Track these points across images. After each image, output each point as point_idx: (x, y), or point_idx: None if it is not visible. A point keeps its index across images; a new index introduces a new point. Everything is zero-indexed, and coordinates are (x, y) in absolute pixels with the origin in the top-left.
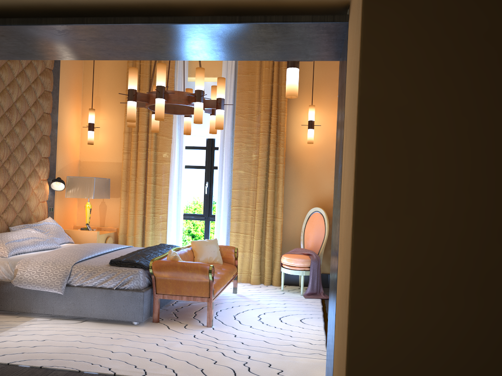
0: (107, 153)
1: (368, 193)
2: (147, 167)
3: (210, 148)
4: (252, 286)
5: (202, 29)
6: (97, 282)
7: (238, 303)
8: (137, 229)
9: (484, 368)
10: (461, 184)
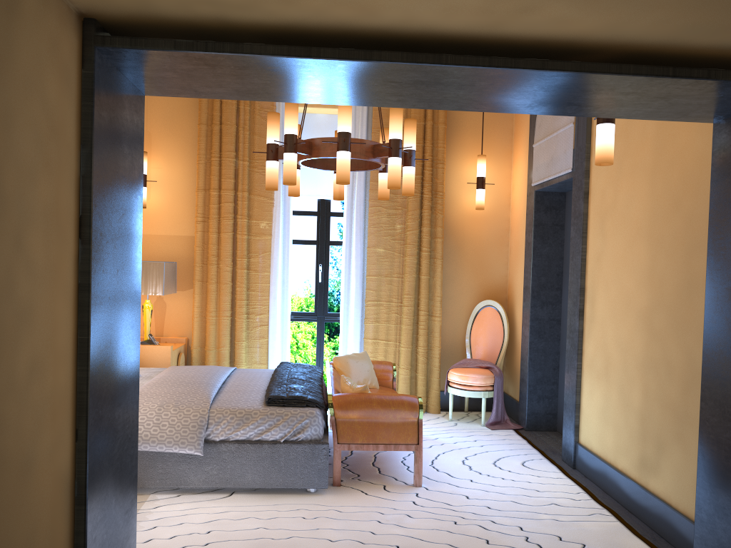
0: (165, 221)
1: None
2: (237, 243)
3: (324, 213)
4: None
5: (605, 81)
6: (253, 433)
7: None
8: (222, 340)
9: None
10: None
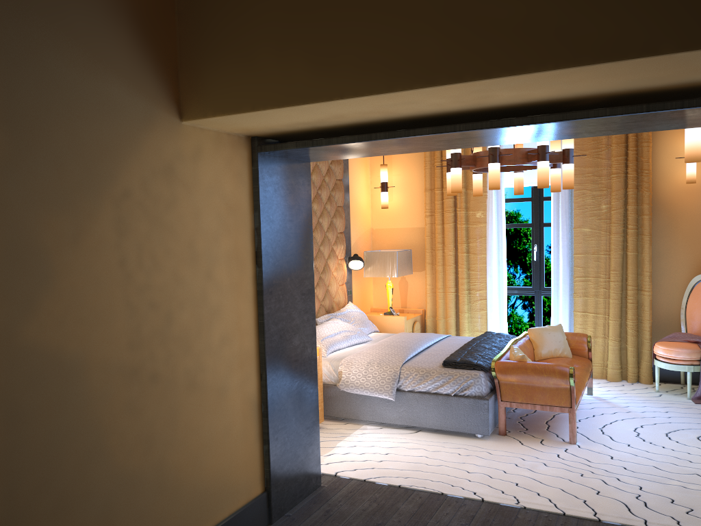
0: (404, 217)
1: None
2: (457, 231)
3: (537, 198)
4: (611, 384)
5: (595, 121)
6: (431, 387)
7: (600, 410)
8: (448, 311)
9: None
10: None
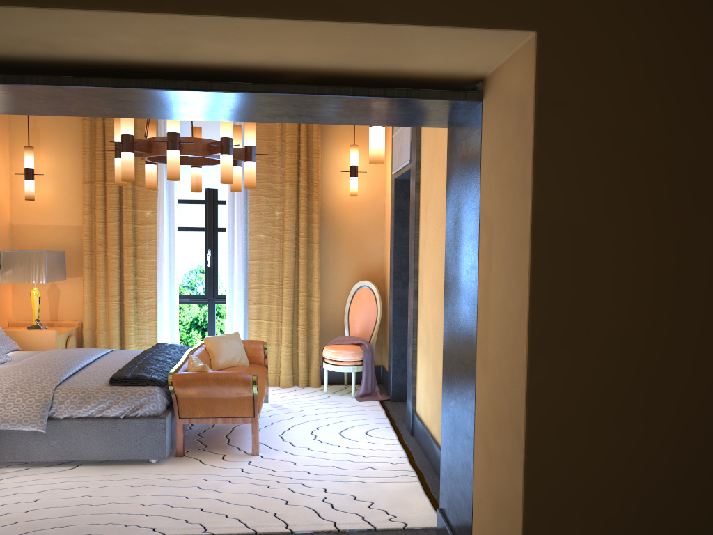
0: (56, 212)
1: (543, 318)
2: (123, 232)
3: (212, 201)
4: (284, 390)
5: (301, 99)
6: (95, 411)
7: (277, 417)
8: (112, 323)
9: (654, 487)
10: (633, 305)
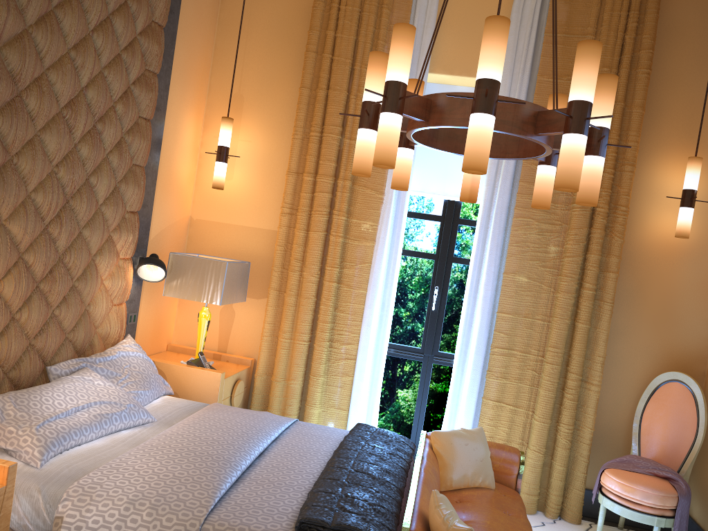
0: (246, 209)
1: None
2: (328, 247)
3: (450, 219)
4: None
5: None
6: None
7: None
8: (294, 370)
9: None
10: None
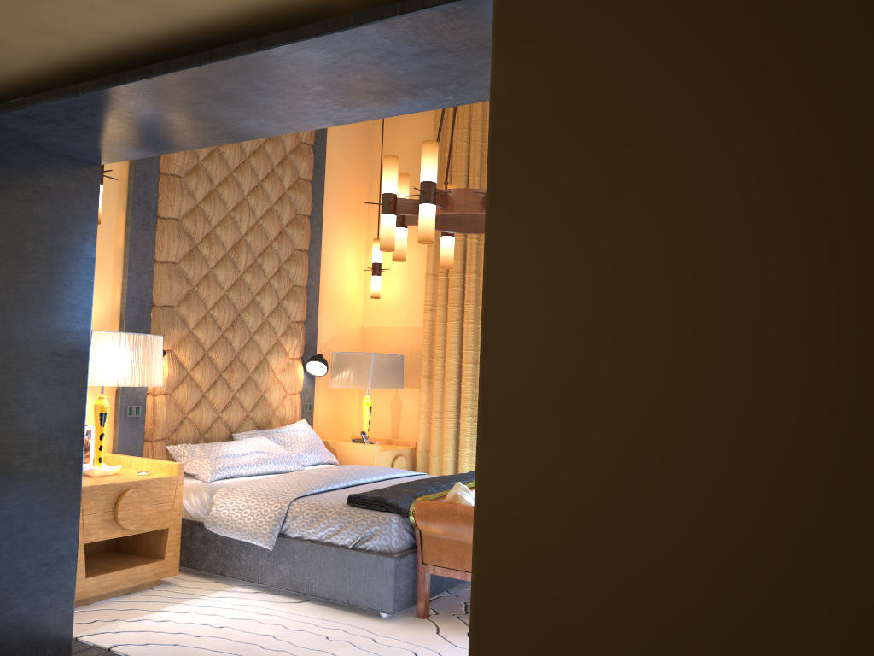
0: (403, 312)
1: (513, 344)
2: (463, 333)
3: None
4: None
5: (351, 44)
6: (324, 534)
7: None
8: (445, 445)
9: None
10: (758, 310)
